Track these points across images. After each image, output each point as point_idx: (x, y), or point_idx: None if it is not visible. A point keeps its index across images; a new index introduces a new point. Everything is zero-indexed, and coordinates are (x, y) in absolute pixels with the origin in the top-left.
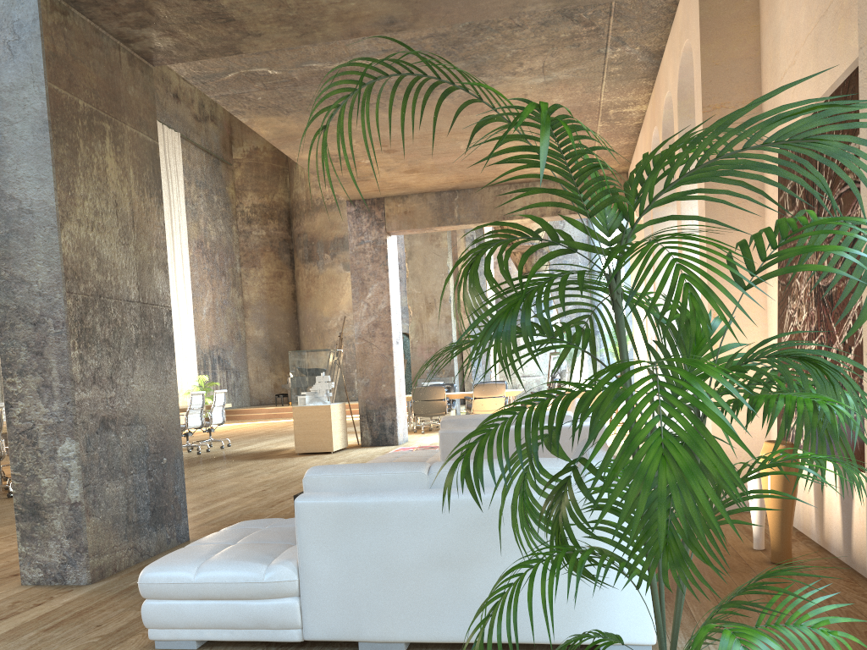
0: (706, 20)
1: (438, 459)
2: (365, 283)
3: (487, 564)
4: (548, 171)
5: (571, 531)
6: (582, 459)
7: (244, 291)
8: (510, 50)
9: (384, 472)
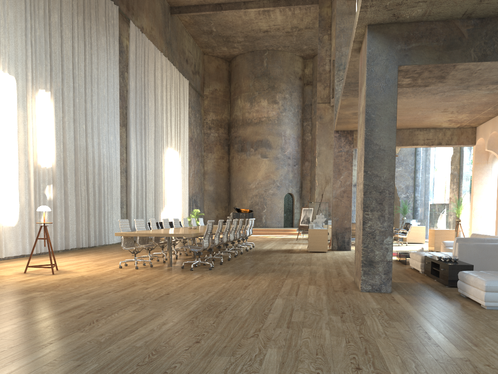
0: None
1: (453, 255)
2: (340, 171)
3: None
4: (441, 124)
5: None
6: None
7: (204, 165)
8: None
9: None
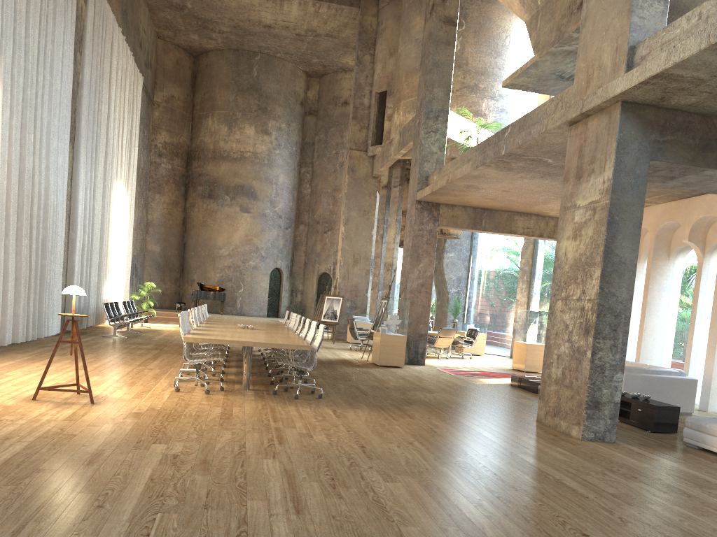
0: None
1: None
2: (419, 256)
3: None
4: (549, 212)
5: None
6: None
7: (148, 212)
8: None
9: None
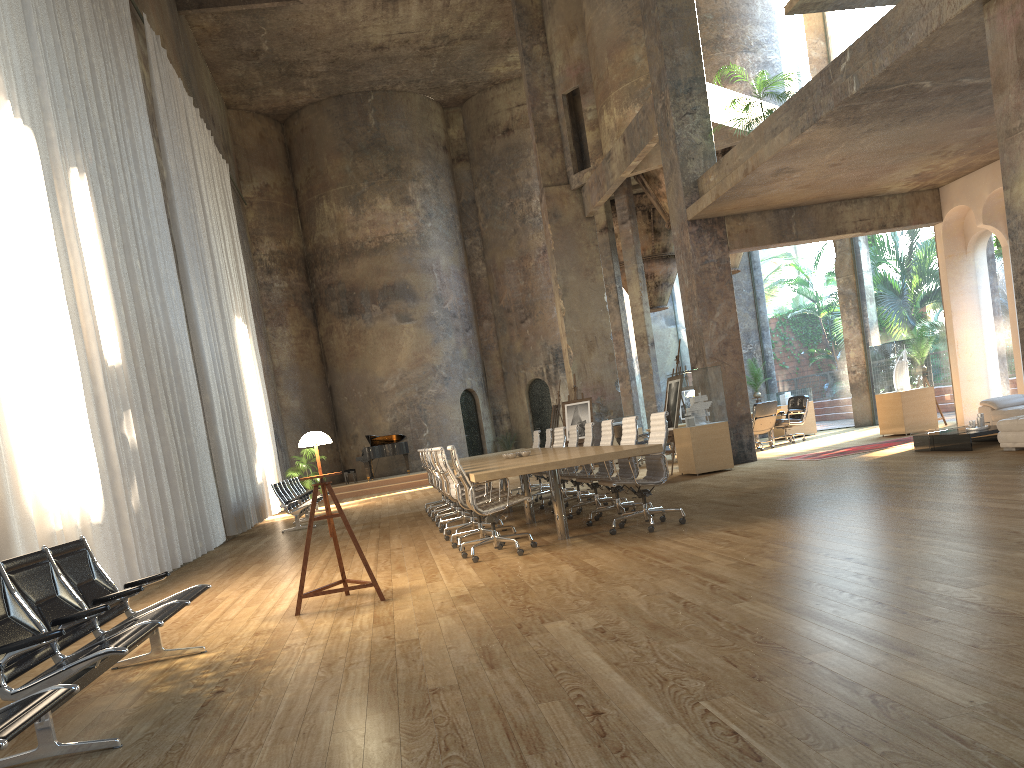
0: None
1: None
2: (712, 302)
3: None
4: (892, 187)
5: None
6: None
7: (273, 355)
8: None
9: None
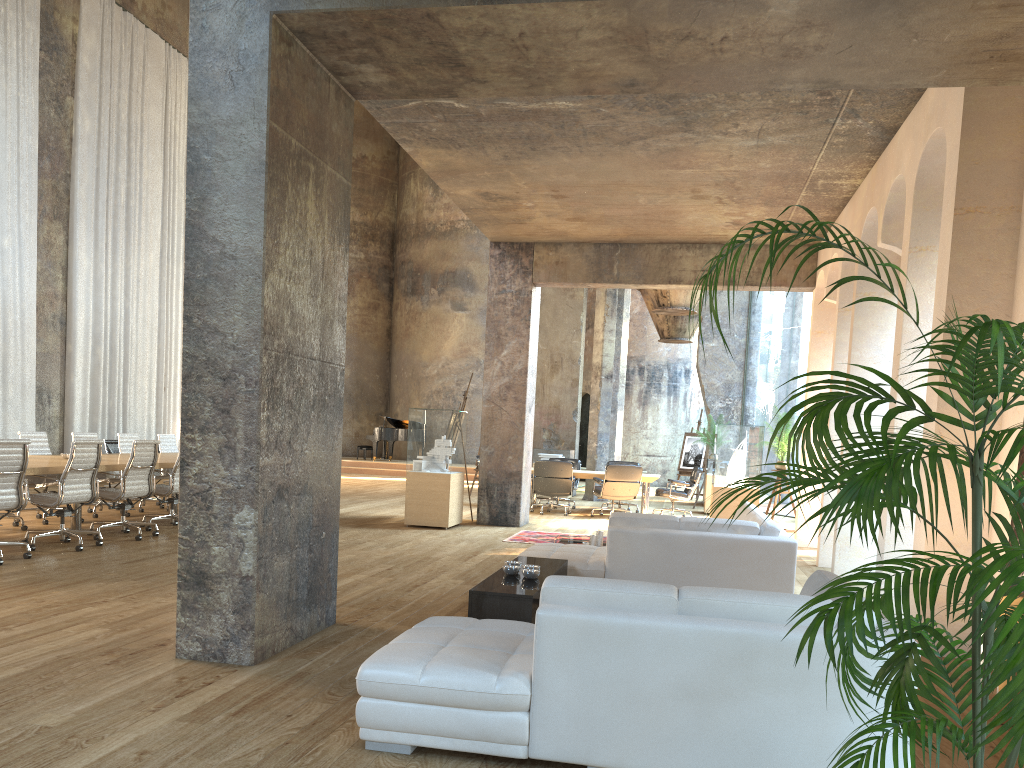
0: (970, 114)
1: (602, 559)
2: (501, 338)
3: (737, 700)
4: (728, 234)
5: (915, 698)
6: (928, 627)
7: None
8: (730, 110)
9: (631, 592)
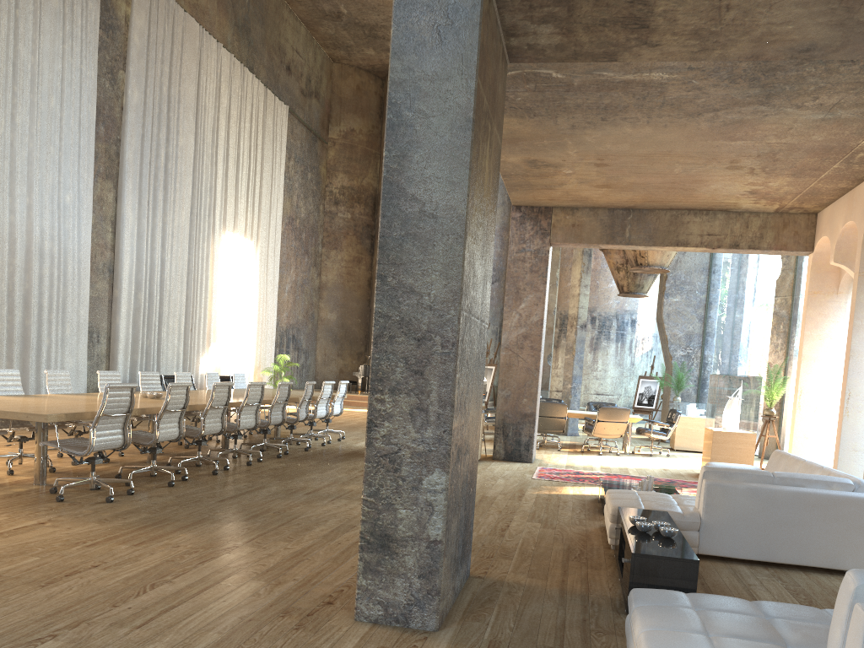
0: None
1: (695, 510)
2: (520, 292)
3: None
4: (739, 202)
5: None
6: None
7: (322, 272)
8: (819, 83)
9: None
